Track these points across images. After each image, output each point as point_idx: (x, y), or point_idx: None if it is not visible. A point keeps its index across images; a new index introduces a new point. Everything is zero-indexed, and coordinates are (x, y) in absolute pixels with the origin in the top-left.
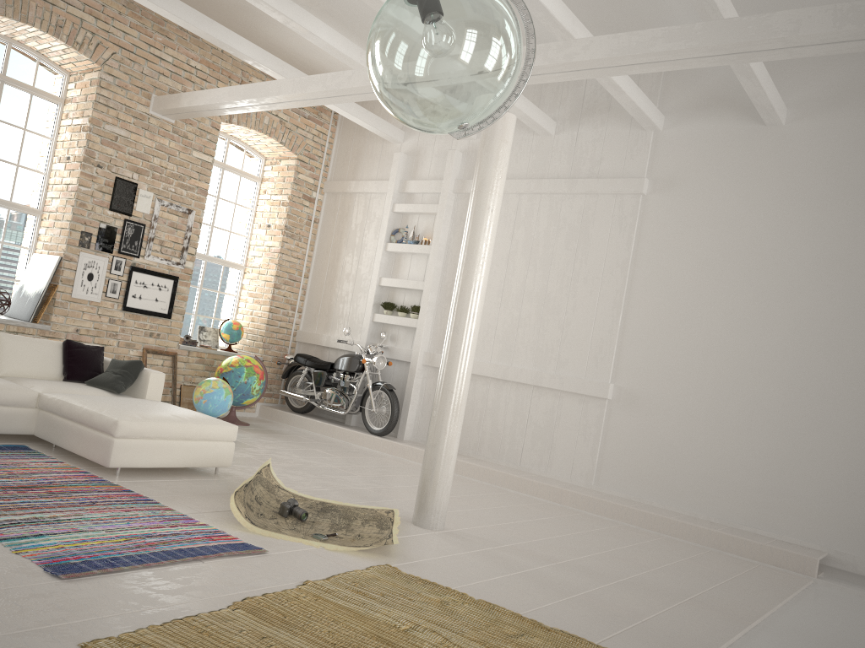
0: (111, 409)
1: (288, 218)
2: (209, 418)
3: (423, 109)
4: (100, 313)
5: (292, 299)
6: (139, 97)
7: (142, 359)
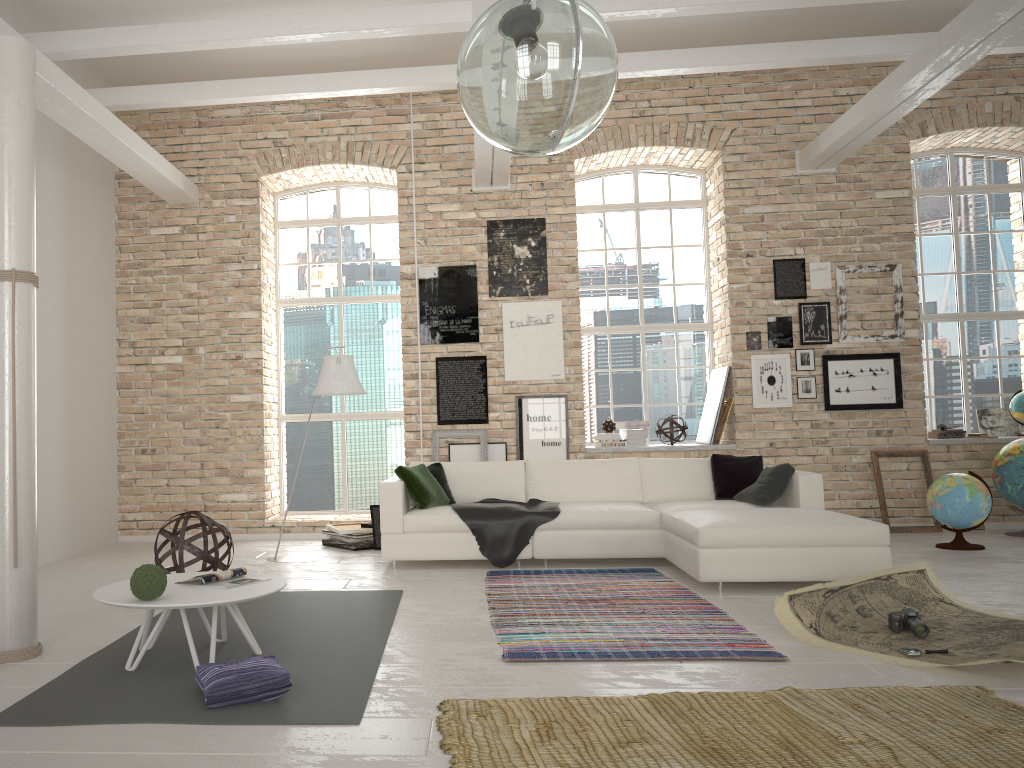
0: (704, 518)
1: None
2: (840, 519)
3: (504, 141)
4: (796, 419)
5: None
6: (778, 162)
7: (872, 465)
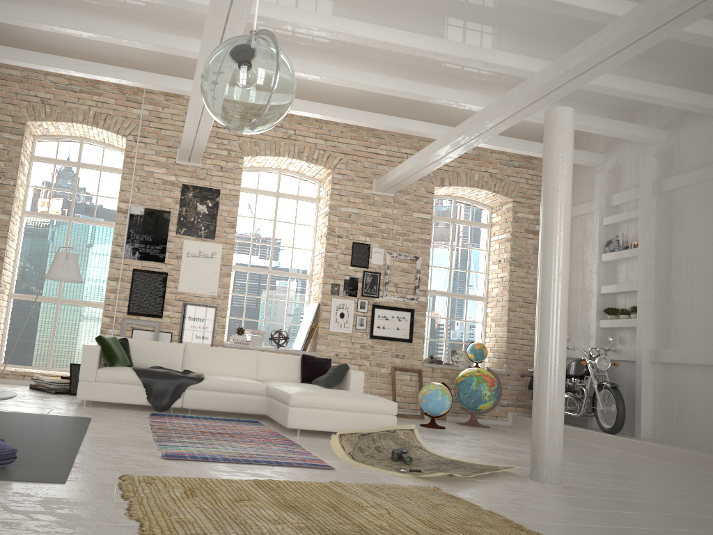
0: (294, 389)
1: (512, 250)
2: (372, 397)
3: (224, 119)
4: (353, 341)
5: (530, 319)
6: (363, 184)
7: (391, 375)
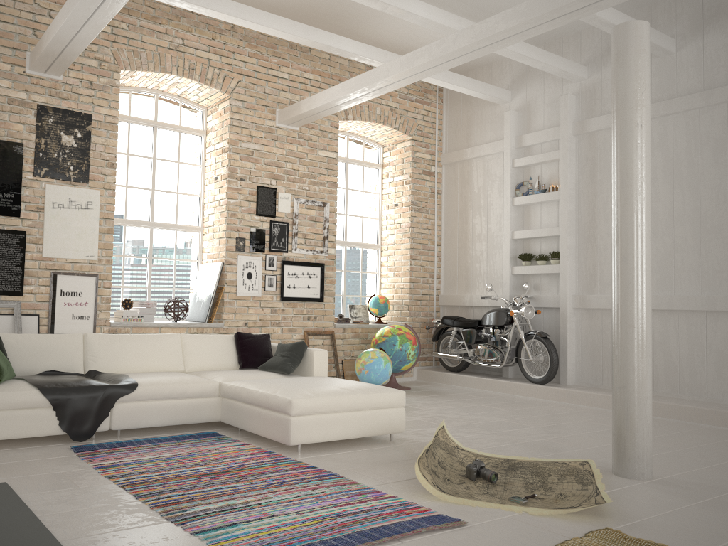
0: (284, 389)
1: (412, 194)
2: (375, 387)
3: None
4: (263, 306)
5: (429, 267)
6: (266, 114)
7: (304, 341)
